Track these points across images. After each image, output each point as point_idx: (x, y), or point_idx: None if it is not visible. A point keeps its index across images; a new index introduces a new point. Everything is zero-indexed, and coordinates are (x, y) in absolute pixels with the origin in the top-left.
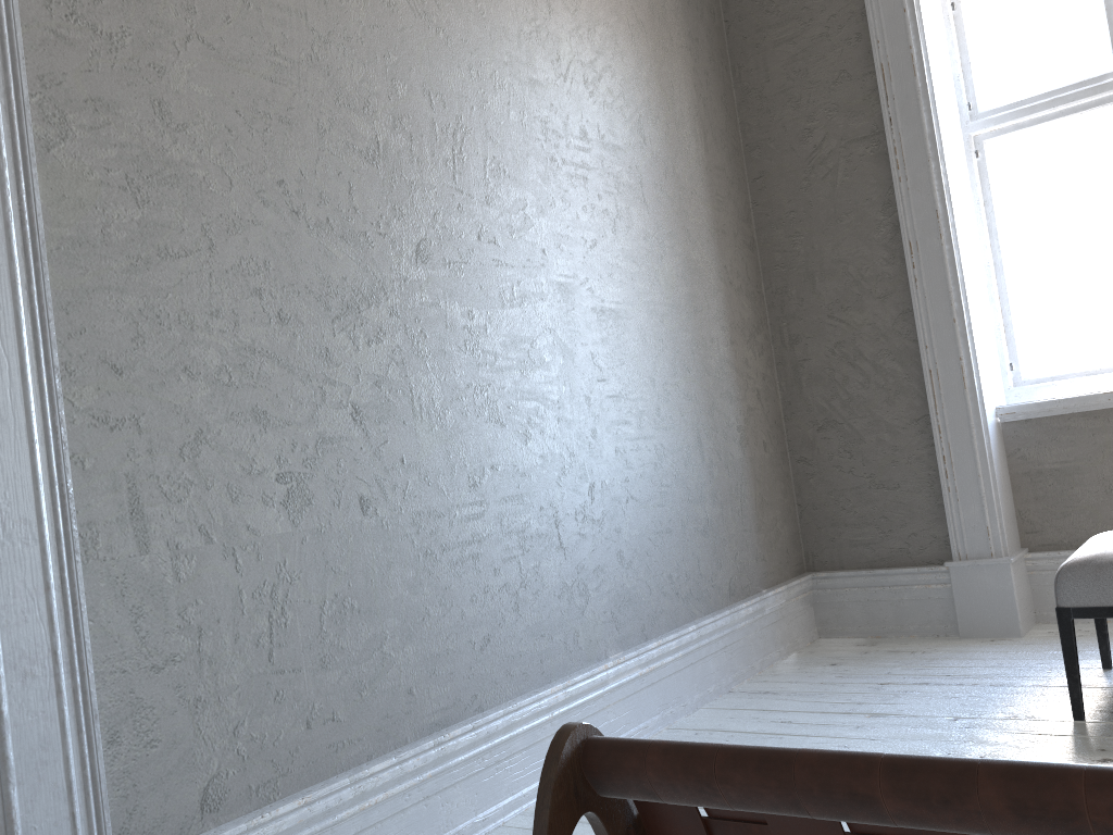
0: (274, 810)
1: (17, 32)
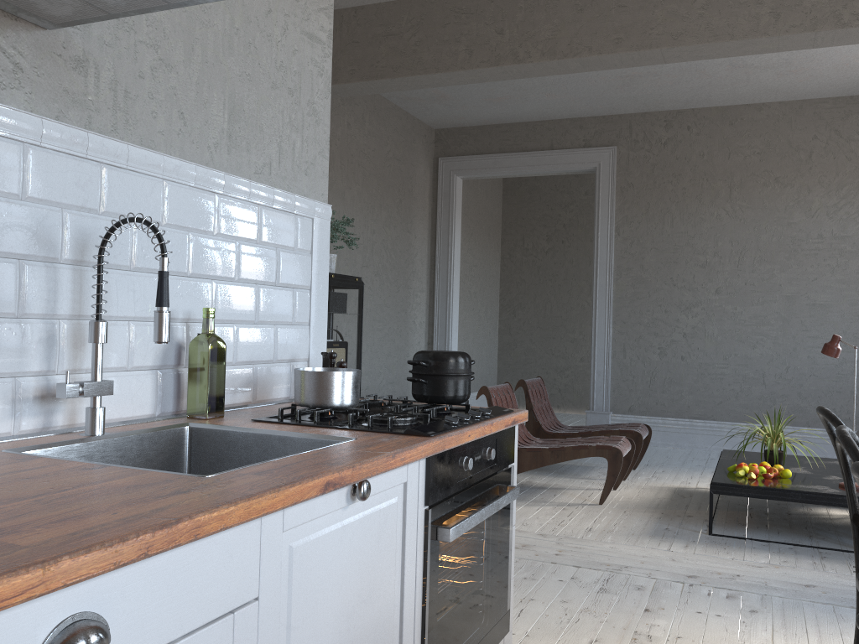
0: (640, 416)
1: (612, 259)
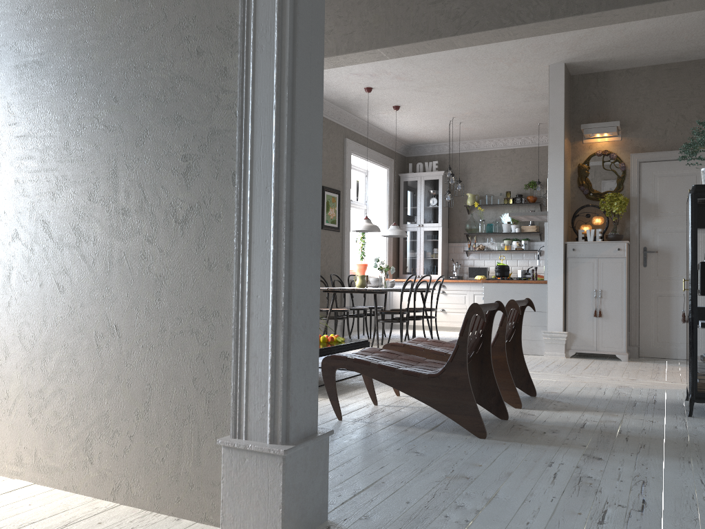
0: None
1: None
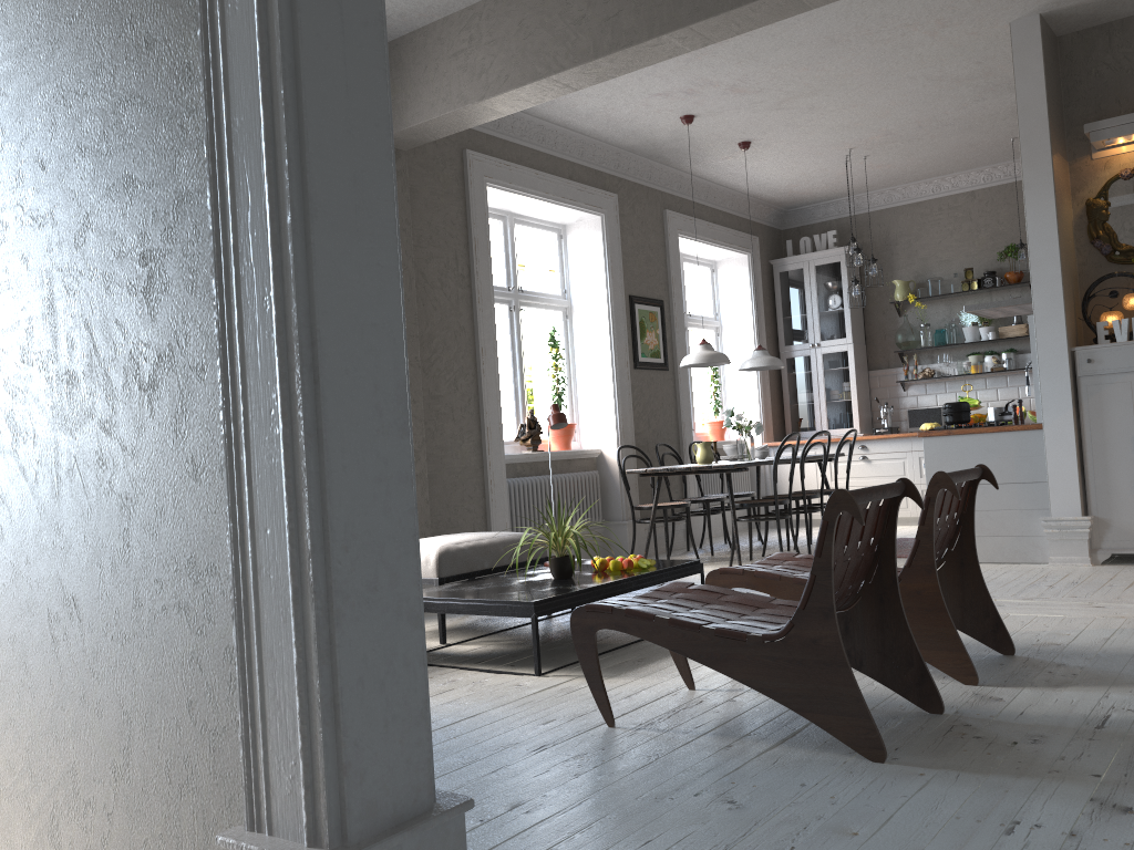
0: None
1: None
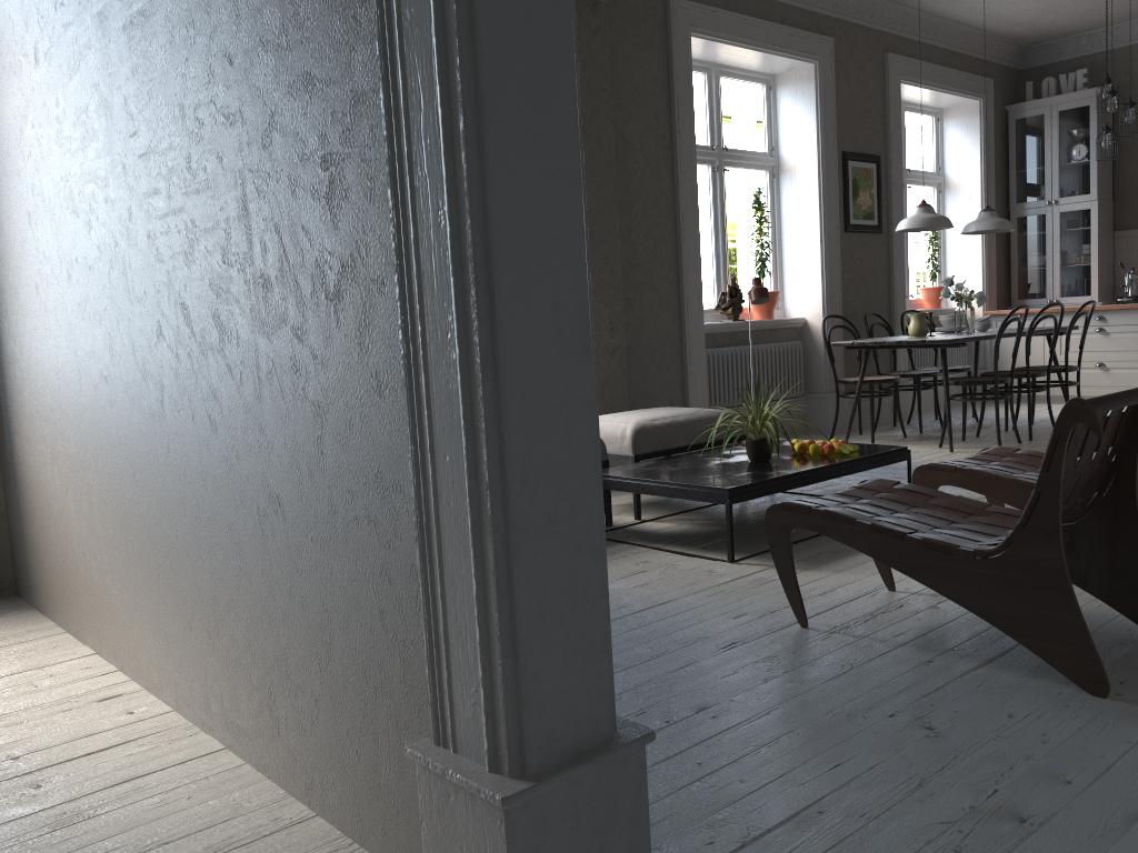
0: None
1: None
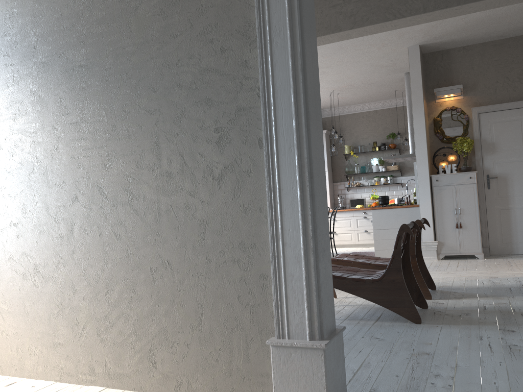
0: None
1: None
